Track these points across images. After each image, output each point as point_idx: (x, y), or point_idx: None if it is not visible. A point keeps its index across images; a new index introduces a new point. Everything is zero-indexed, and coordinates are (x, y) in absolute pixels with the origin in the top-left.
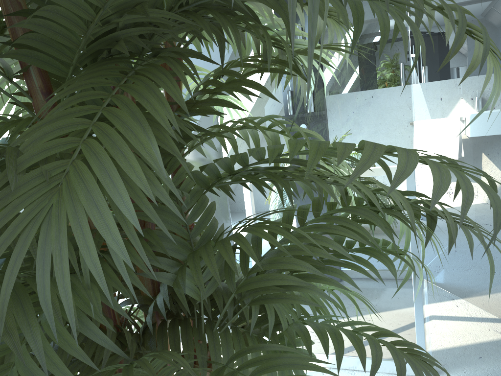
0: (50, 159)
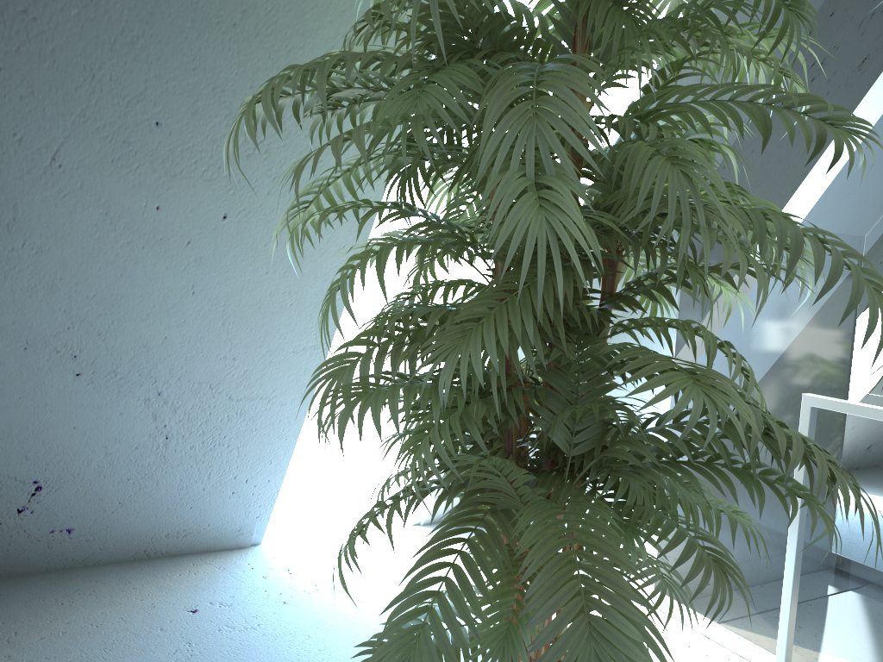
0: (469, 320)
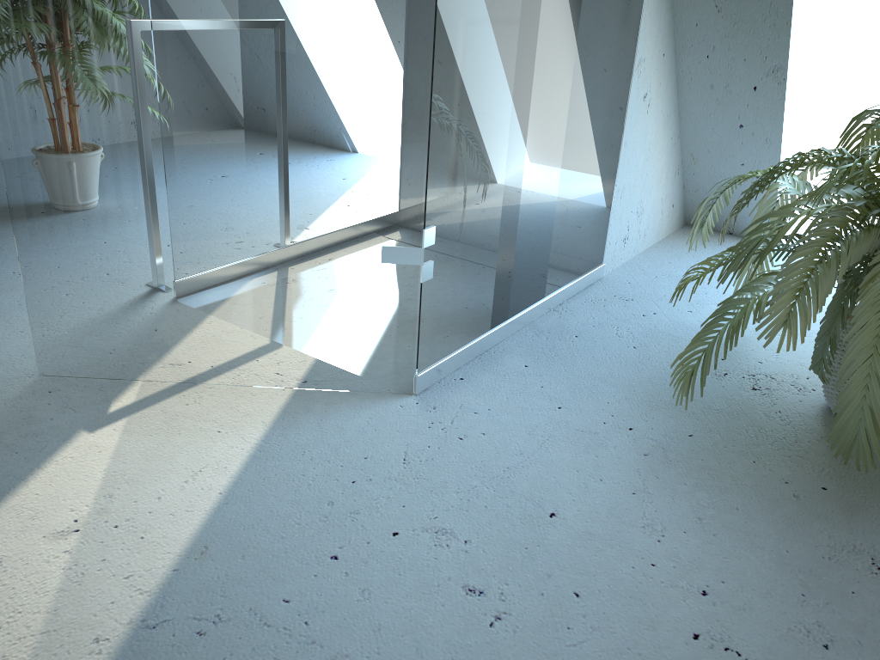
0: None
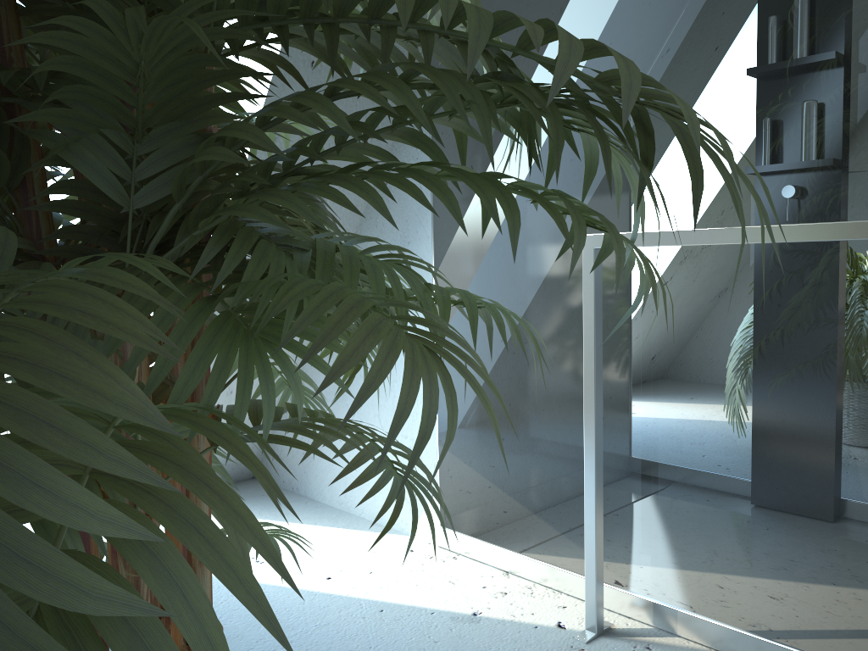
0: None
